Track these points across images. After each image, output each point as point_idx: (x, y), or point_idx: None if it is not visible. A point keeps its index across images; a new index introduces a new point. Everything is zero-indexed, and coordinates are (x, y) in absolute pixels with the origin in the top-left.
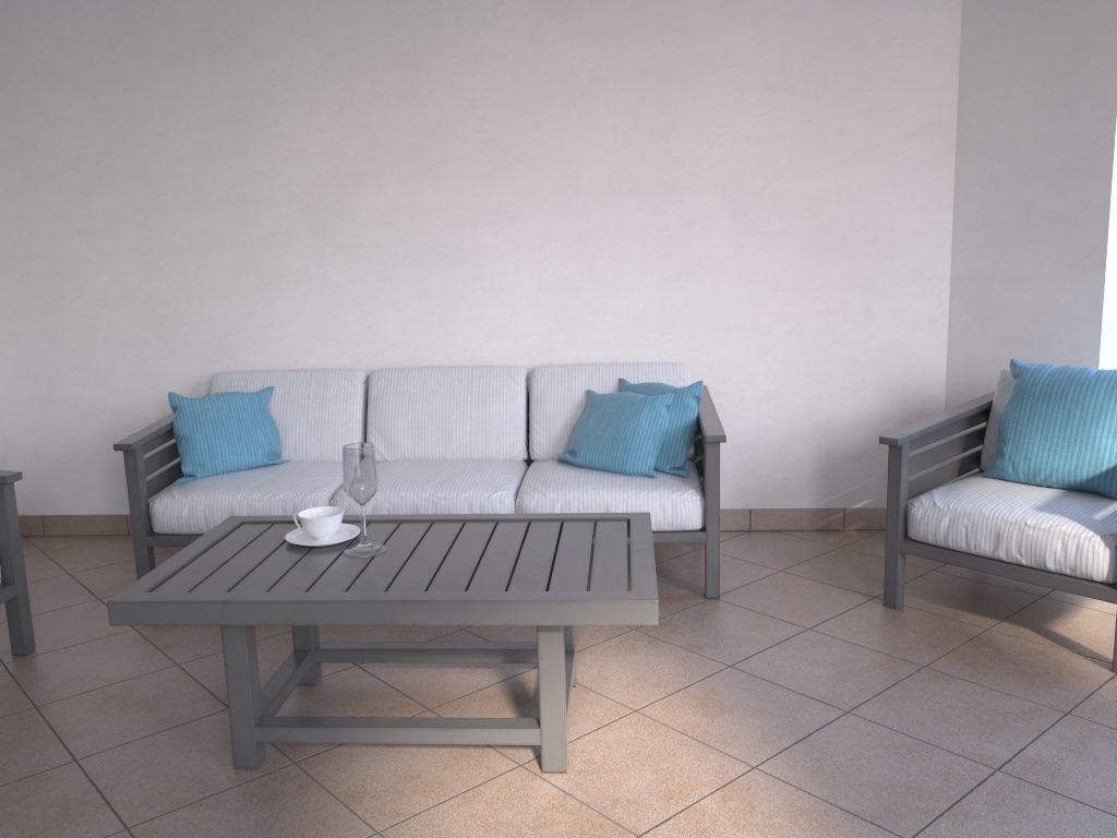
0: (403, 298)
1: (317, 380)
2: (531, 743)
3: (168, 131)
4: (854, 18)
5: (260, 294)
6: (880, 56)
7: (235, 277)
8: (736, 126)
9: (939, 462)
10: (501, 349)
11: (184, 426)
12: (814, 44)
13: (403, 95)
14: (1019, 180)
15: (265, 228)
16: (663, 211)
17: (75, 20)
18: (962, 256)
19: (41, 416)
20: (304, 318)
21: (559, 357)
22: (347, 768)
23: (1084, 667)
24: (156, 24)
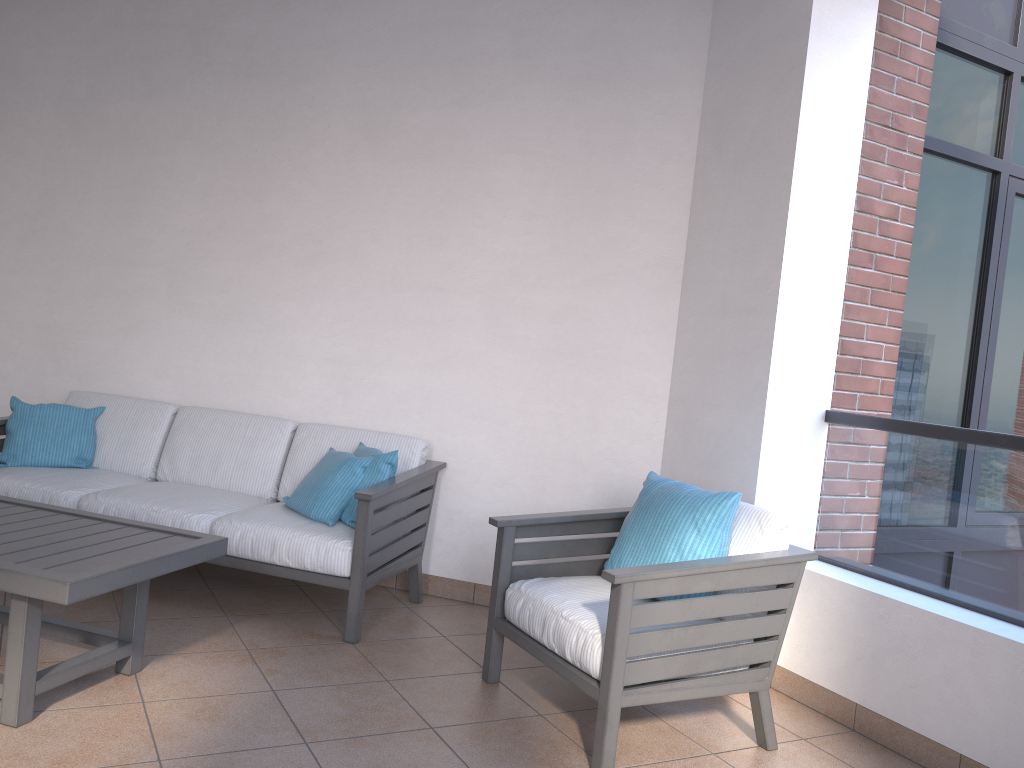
0: (225, 352)
1: (138, 407)
2: None
3: (85, 202)
4: (603, 162)
5: (125, 334)
6: (622, 196)
7: (110, 318)
8: (498, 242)
9: (570, 555)
10: (291, 405)
11: (13, 423)
12: (567, 181)
13: (248, 191)
14: (718, 315)
15: (137, 283)
16: (431, 307)
17: (40, 115)
18: (678, 380)
19: None
20: (153, 357)
21: (335, 419)
22: None
23: (573, 761)
24: (91, 123)
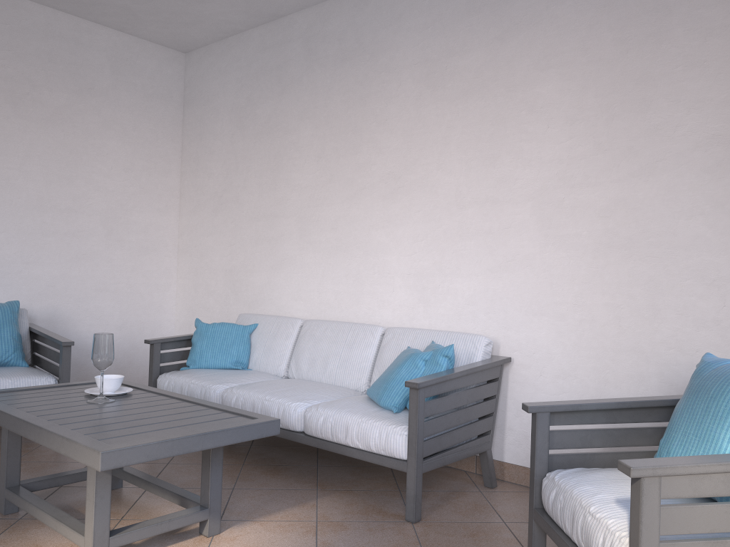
0: (337, 276)
1: (277, 322)
2: (81, 546)
3: (248, 178)
4: (639, 55)
5: (274, 269)
6: (663, 83)
7: (265, 259)
8: (544, 151)
9: (619, 445)
10: (385, 315)
11: (195, 337)
12: (605, 81)
13: (347, 148)
14: None
15: (280, 231)
16: (489, 218)
17: (222, 124)
18: None
19: (187, 331)
20: (291, 285)
21: (418, 324)
22: (28, 530)
23: None
24: (249, 121)
